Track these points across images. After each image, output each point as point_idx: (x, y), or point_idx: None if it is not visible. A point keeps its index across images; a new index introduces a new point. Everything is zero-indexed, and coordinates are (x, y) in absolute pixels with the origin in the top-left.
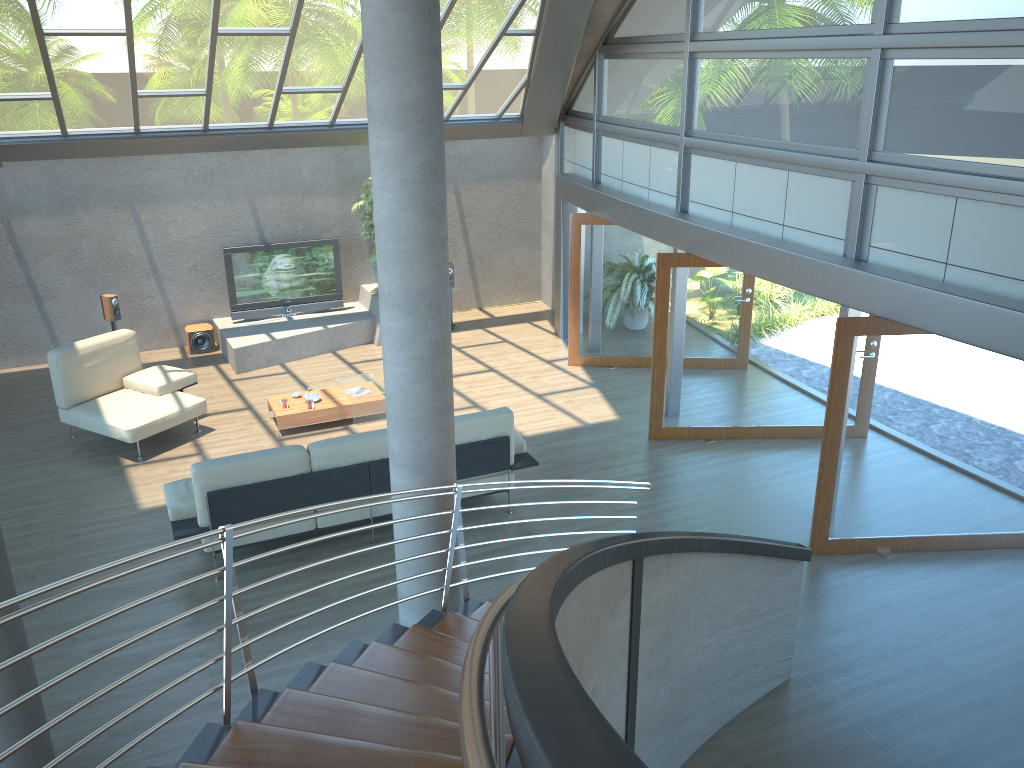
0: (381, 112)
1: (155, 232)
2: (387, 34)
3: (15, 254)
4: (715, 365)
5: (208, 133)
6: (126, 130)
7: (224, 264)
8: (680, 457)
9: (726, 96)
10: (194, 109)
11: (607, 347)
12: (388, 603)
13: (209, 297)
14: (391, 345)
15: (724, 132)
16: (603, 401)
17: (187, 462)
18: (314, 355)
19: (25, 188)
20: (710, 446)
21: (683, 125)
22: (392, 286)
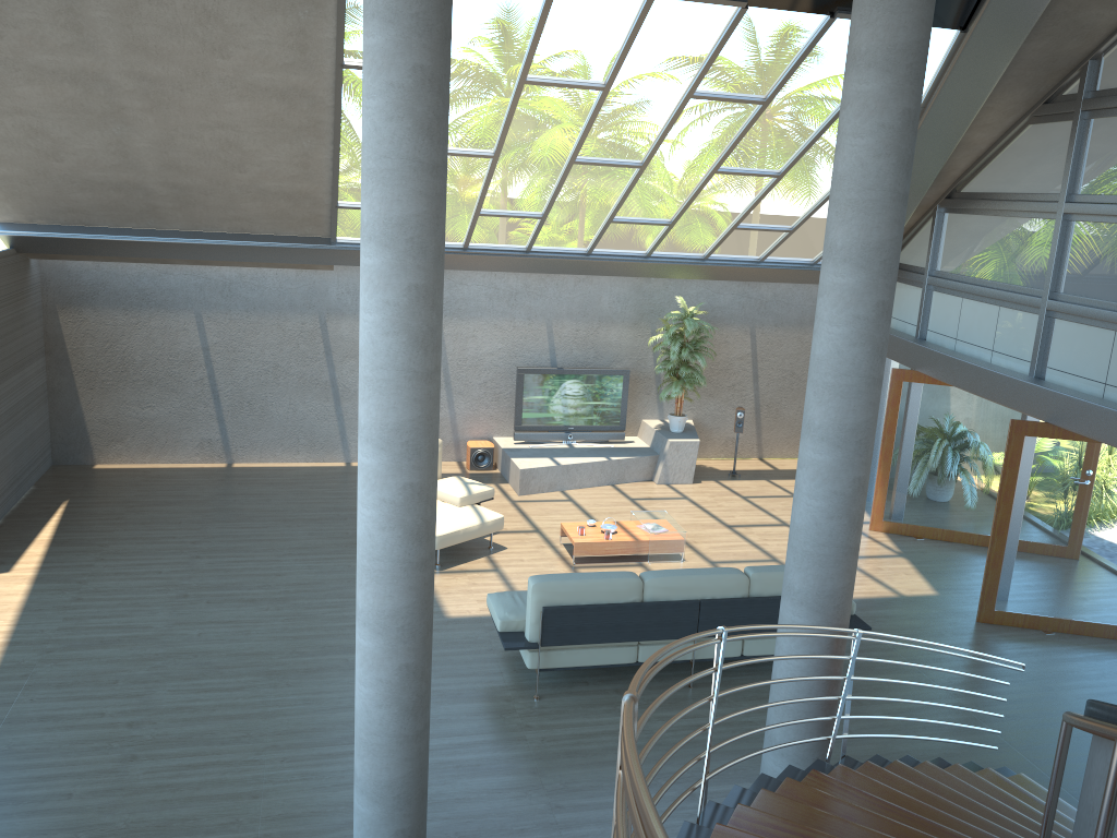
0: (844, 250)
1: (454, 345)
2: (865, 178)
3: (325, 353)
4: (1064, 548)
5: (529, 254)
6: (455, 245)
7: (513, 383)
8: (1017, 646)
9: (1108, 261)
10: (524, 230)
11: (916, 515)
12: (789, 742)
13: (493, 415)
14: (811, 477)
15: (1102, 298)
16: (916, 573)
17: (485, 577)
18: (594, 486)
19: (345, 291)
20: (1050, 639)
21: (1048, 287)
22: (824, 419)
